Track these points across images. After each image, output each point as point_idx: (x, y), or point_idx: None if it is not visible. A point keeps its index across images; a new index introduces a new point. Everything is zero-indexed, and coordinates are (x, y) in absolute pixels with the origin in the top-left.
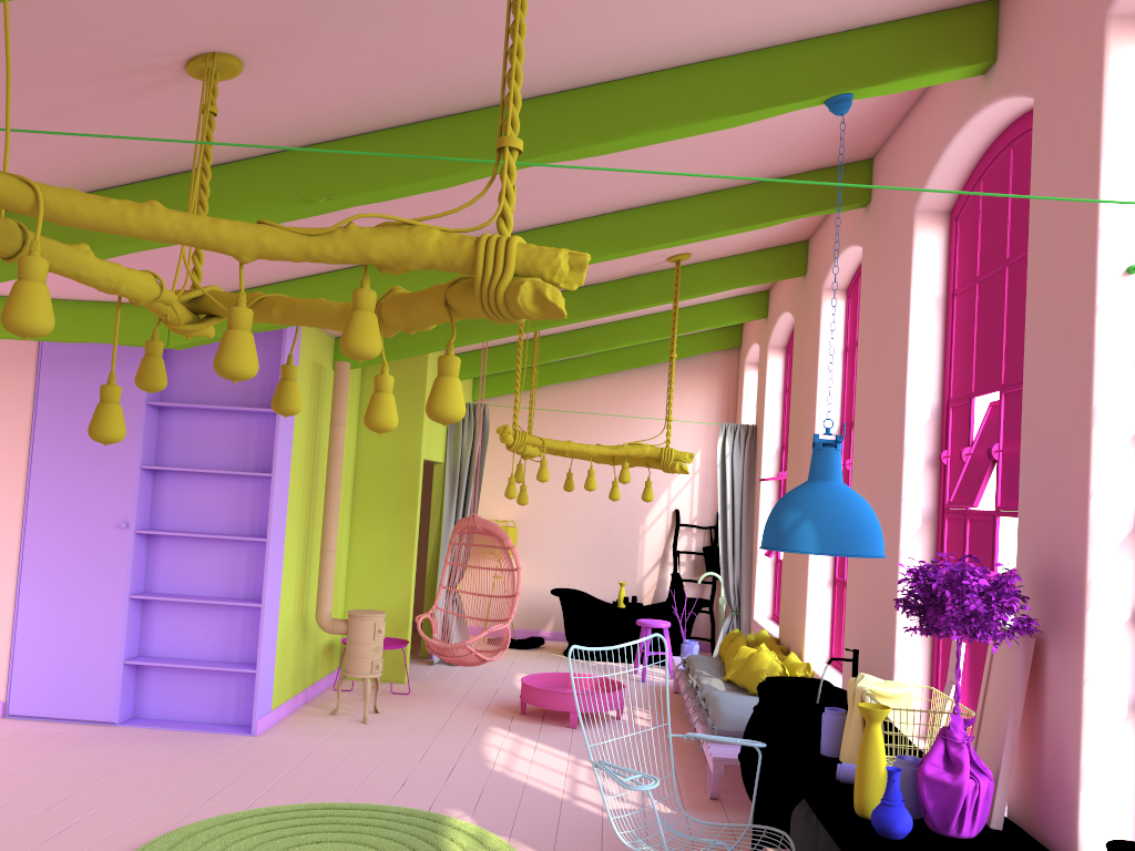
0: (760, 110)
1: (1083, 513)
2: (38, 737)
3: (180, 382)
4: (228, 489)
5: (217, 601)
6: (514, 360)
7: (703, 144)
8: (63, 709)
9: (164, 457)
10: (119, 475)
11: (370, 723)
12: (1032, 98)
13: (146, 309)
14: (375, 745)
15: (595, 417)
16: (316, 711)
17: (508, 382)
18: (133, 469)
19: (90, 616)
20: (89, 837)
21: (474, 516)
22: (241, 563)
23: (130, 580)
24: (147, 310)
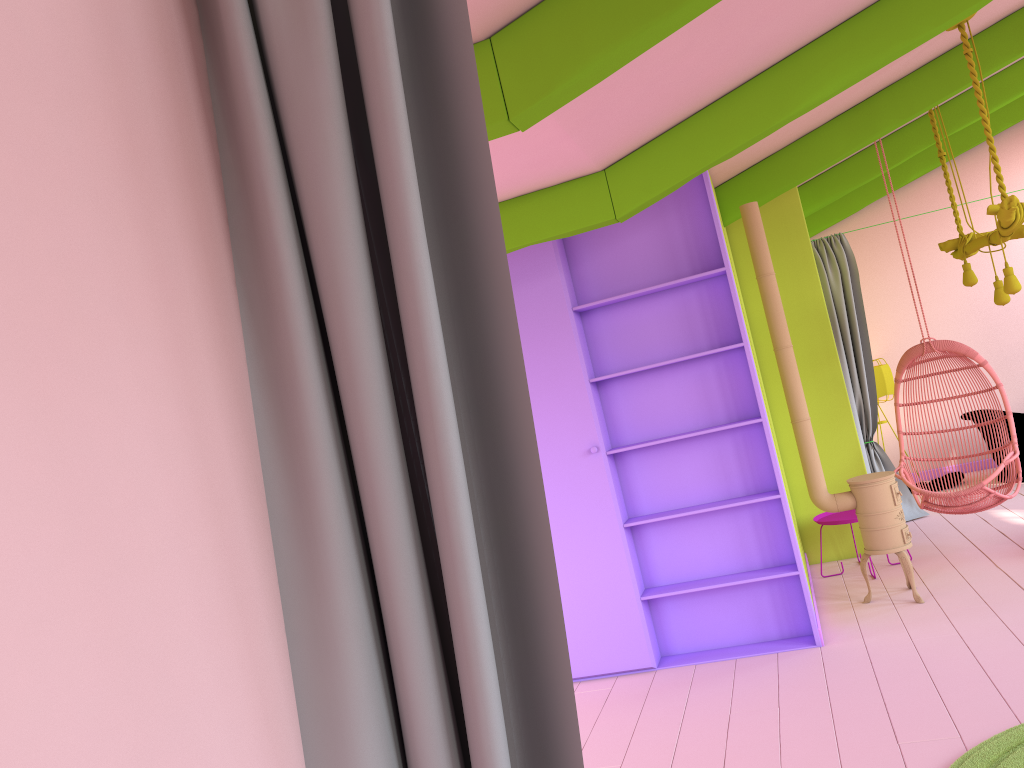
0: None
1: None
2: (593, 702)
3: (593, 279)
4: (686, 378)
5: (725, 504)
6: (869, 170)
7: None
8: (592, 665)
9: (602, 365)
10: (569, 397)
11: (924, 601)
12: None
13: (577, 185)
14: (977, 624)
15: (934, 220)
16: (842, 604)
17: (825, 215)
18: (583, 385)
19: (588, 558)
20: None
21: (929, 341)
22: (728, 457)
23: (618, 507)
24: (578, 186)
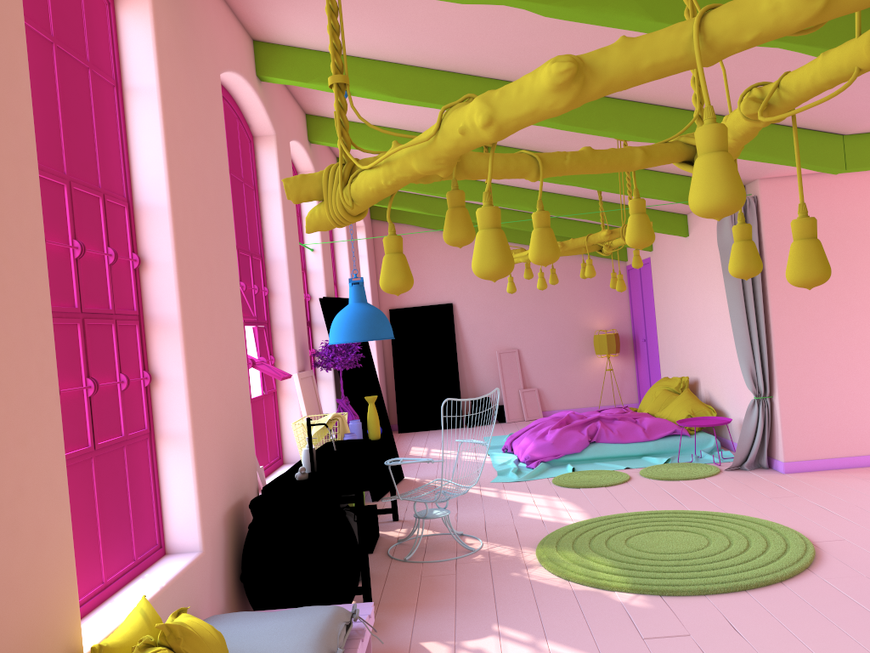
0: (386, 101)
1: (306, 321)
2: None
3: None
4: None
5: None
6: None
7: (391, 13)
8: None
9: None
10: None
11: None
12: (275, 132)
13: None
14: None
15: None
16: None
17: None
18: None
19: None
20: (864, 542)
21: None
22: None
23: None
24: None
